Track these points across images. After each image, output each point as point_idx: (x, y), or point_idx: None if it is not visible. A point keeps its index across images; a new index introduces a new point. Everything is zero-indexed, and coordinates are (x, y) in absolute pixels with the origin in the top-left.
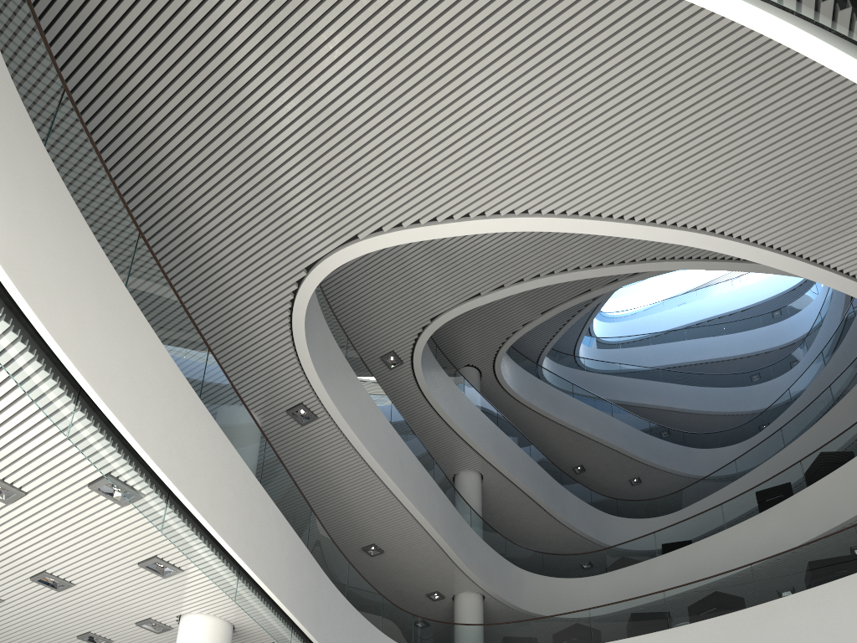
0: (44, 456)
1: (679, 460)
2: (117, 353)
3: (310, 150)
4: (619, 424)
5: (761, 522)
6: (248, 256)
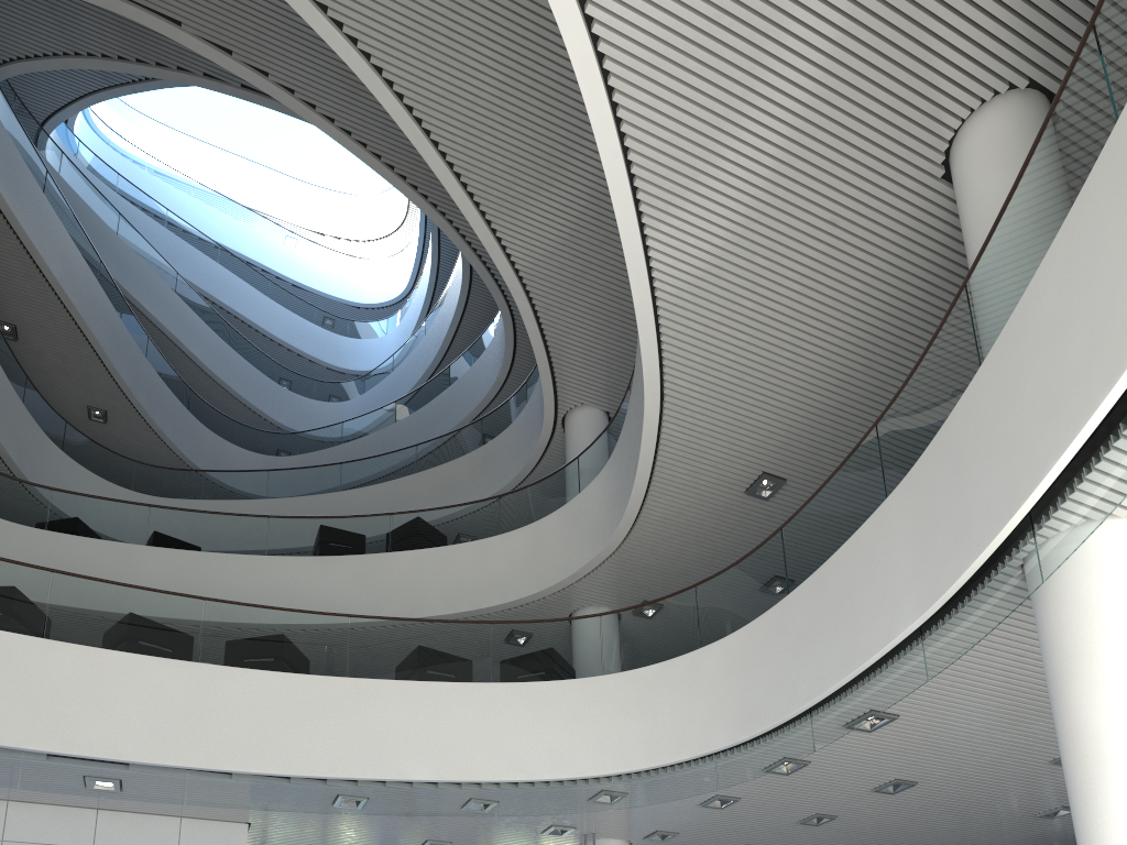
0: None
1: (176, 426)
2: None
3: None
4: (107, 306)
5: (322, 569)
6: None
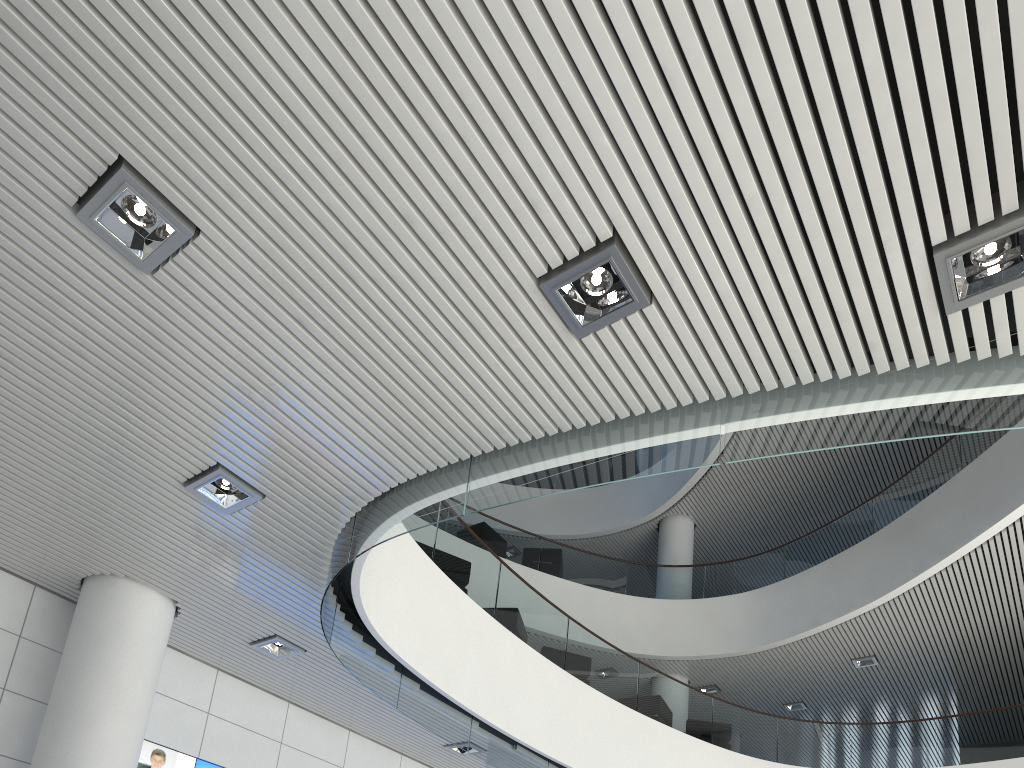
0: None
1: None
2: None
3: None
4: None
5: None
6: None
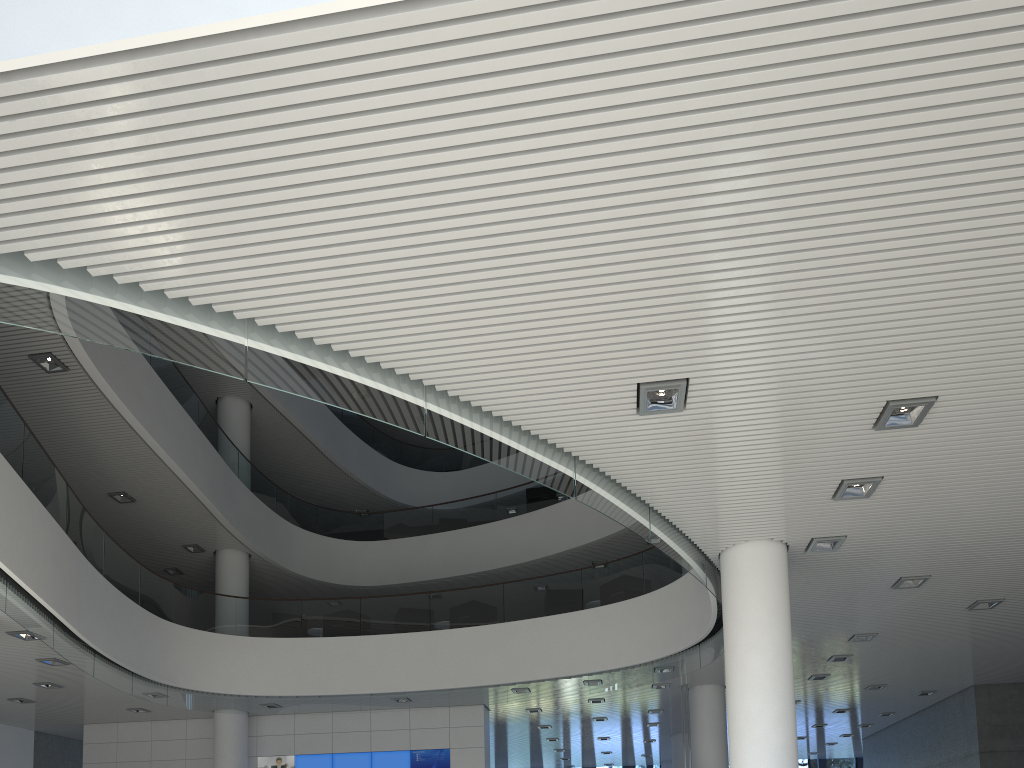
0: None
1: None
2: None
3: None
4: None
5: (526, 522)
6: None
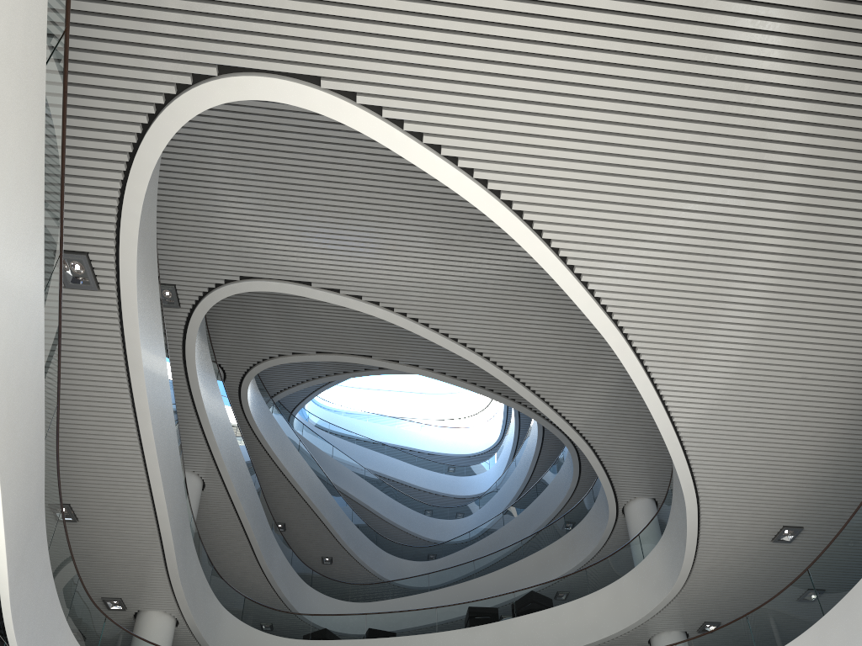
0: None
1: (370, 556)
2: None
3: None
4: (331, 500)
5: (472, 635)
6: None
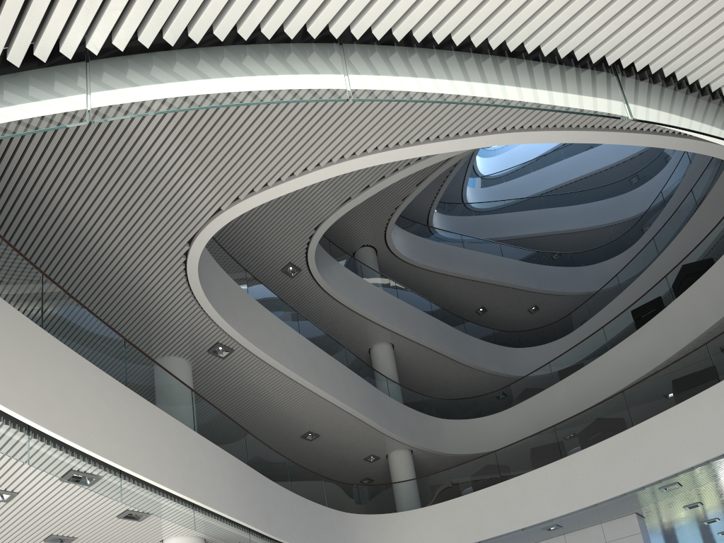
0: (21, 469)
1: (569, 282)
2: (49, 385)
3: (161, 153)
4: (510, 262)
5: (638, 338)
6: (138, 245)
